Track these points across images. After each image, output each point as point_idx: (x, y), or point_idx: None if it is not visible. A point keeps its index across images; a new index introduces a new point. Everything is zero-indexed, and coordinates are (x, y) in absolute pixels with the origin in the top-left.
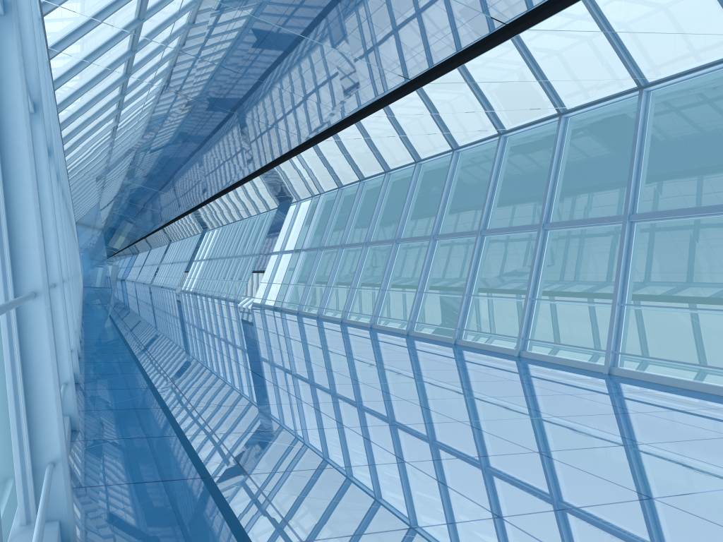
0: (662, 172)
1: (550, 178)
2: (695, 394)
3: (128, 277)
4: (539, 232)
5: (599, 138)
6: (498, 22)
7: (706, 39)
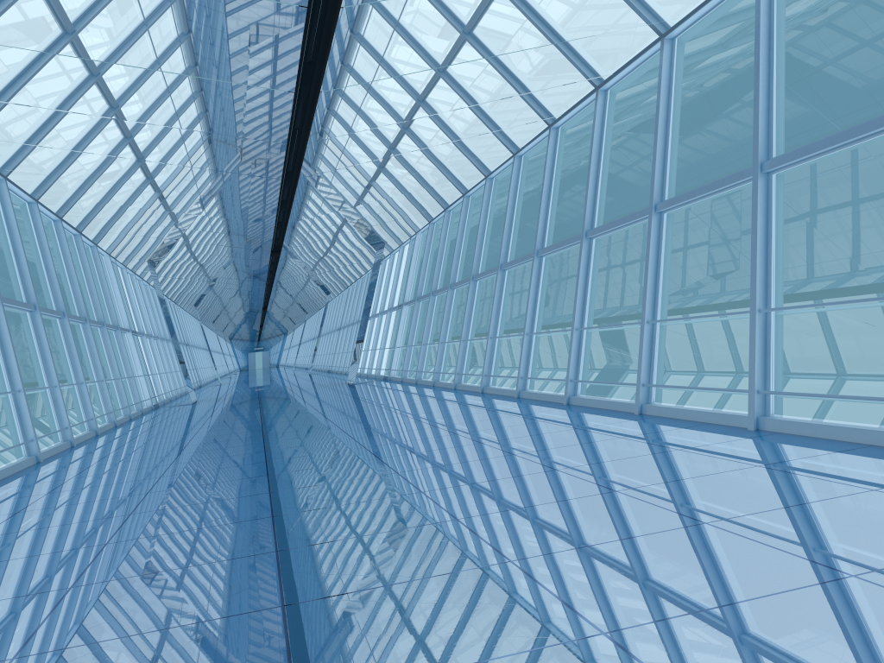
0: None
1: (590, 171)
2: (701, 429)
3: (280, 362)
4: (581, 243)
5: (802, 95)
6: (298, 7)
7: None
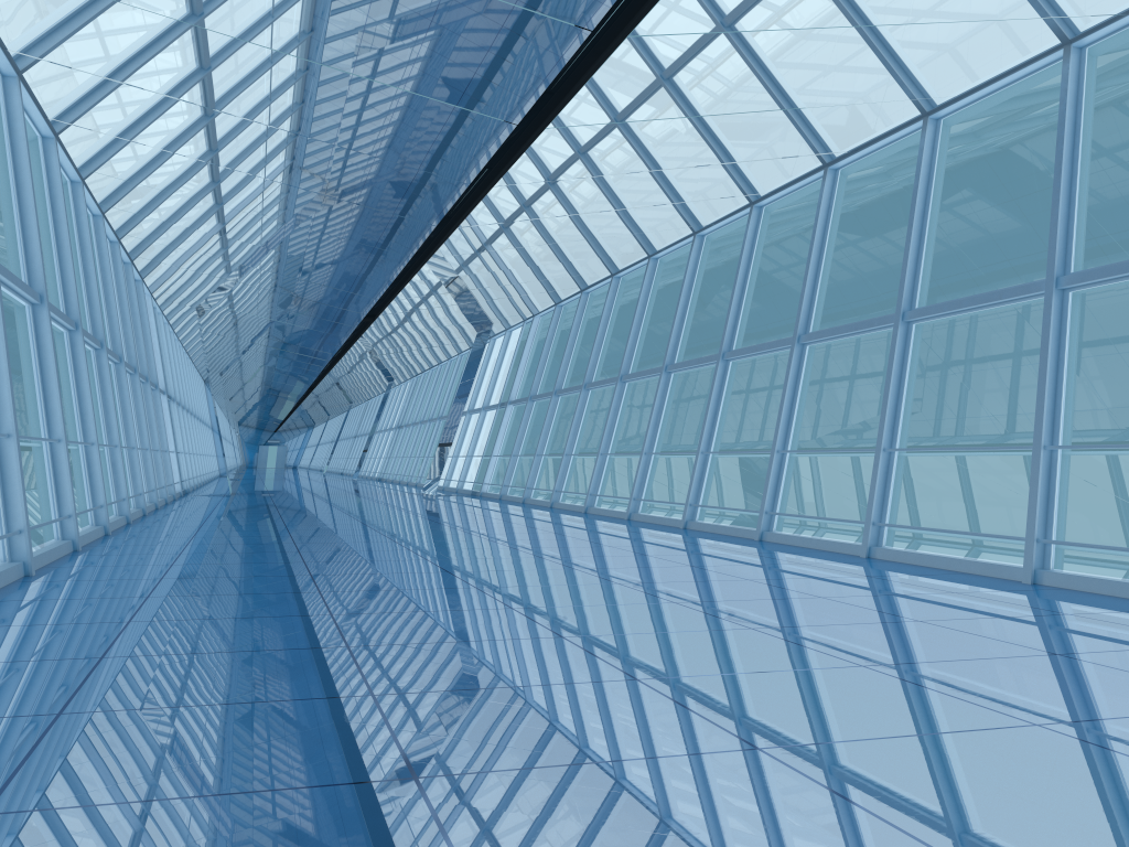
0: (1121, 256)
1: (809, 264)
2: (963, 577)
3: (300, 463)
4: (792, 349)
5: (1009, 207)
6: (581, 29)
7: (956, 31)
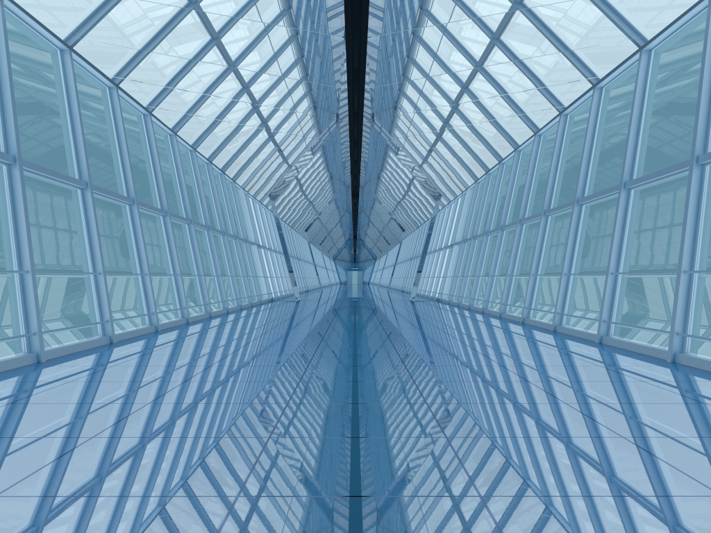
0: None
1: (583, 152)
2: (633, 357)
3: (370, 281)
4: (573, 208)
5: None
6: (339, 37)
7: None
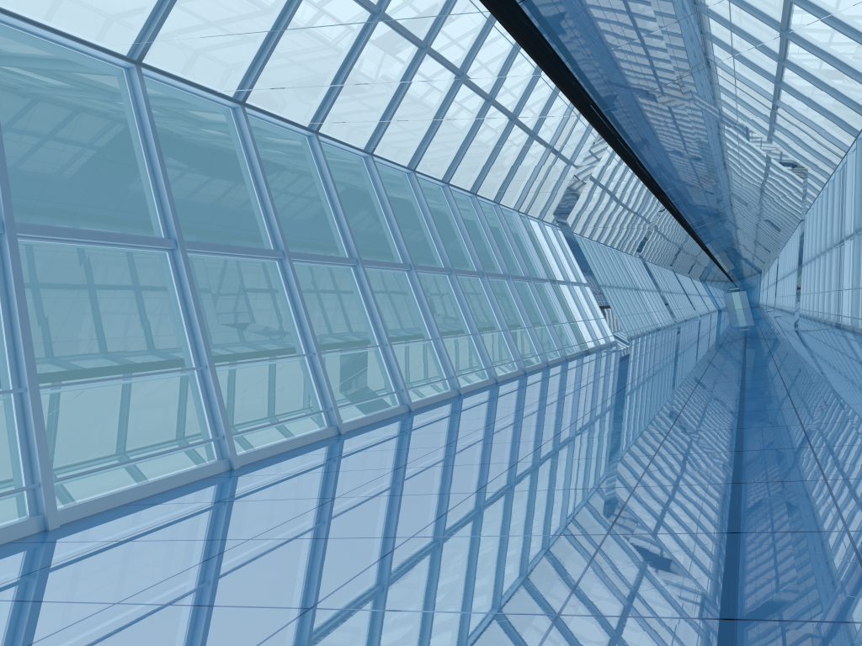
0: None
1: None
2: None
3: (759, 302)
4: None
5: None
6: None
7: None
